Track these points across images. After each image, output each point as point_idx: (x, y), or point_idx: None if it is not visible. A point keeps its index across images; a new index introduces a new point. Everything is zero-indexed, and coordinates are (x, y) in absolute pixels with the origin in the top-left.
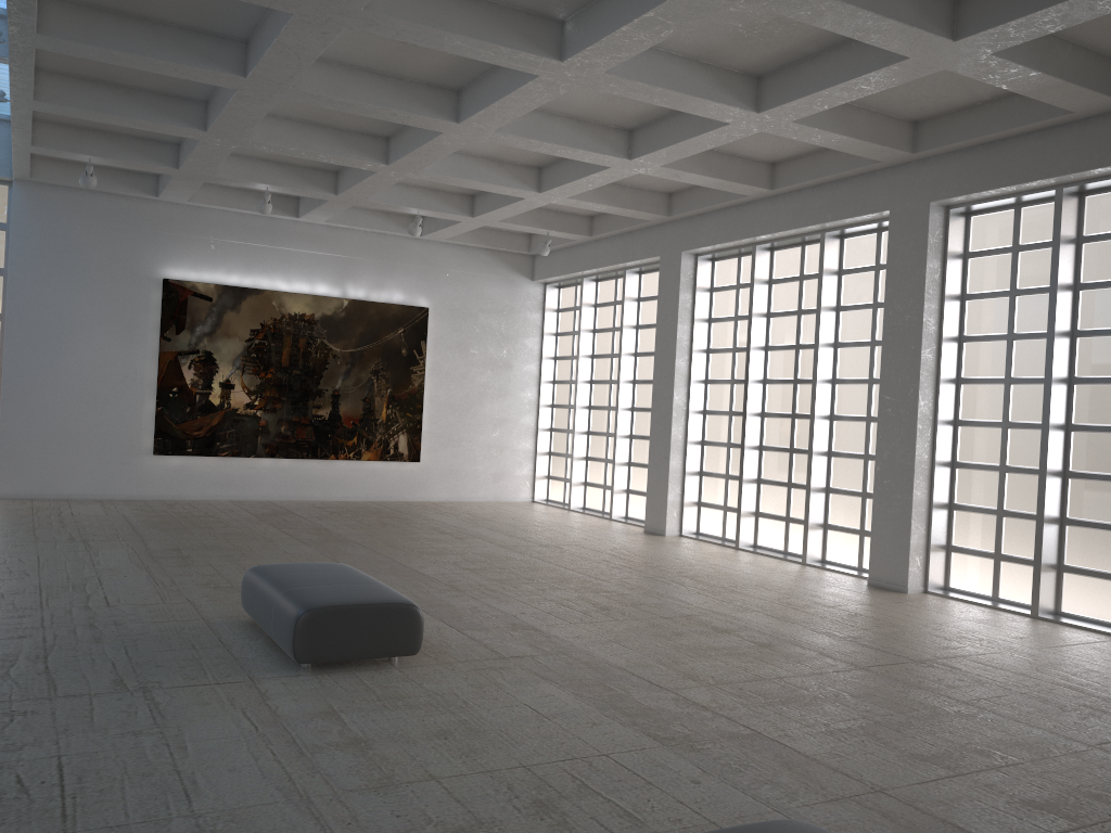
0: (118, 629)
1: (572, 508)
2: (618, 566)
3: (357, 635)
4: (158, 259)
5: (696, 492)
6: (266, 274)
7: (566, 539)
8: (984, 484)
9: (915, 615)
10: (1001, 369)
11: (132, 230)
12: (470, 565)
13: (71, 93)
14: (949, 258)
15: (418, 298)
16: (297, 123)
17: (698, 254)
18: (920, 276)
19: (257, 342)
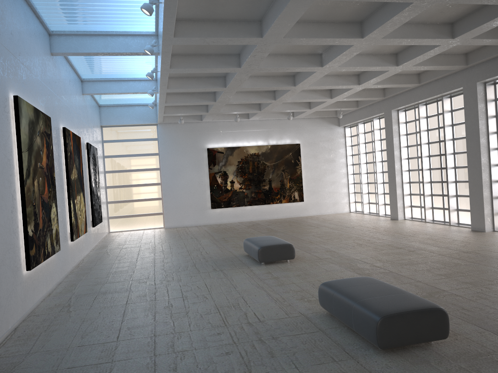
0: (211, 258)
1: (364, 213)
2: (373, 231)
3: (275, 253)
4: (204, 142)
5: (409, 202)
6: (240, 141)
7: (357, 224)
8: None
9: (480, 239)
10: None
11: (195, 133)
12: (318, 235)
13: (175, 99)
14: (488, 102)
15: (295, 140)
16: (243, 92)
17: (398, 109)
18: (476, 111)
19: (240, 165)
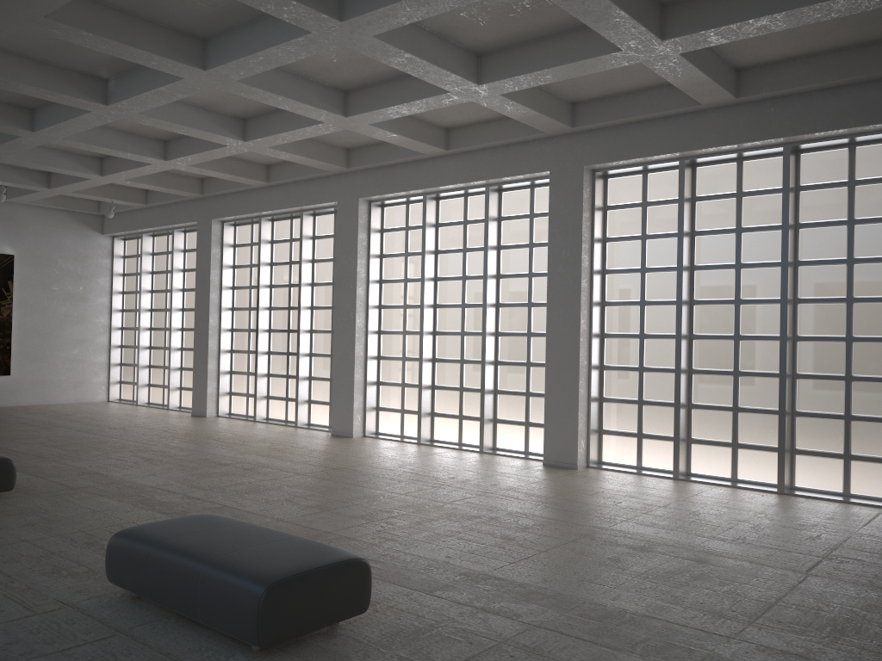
0: None
1: (139, 403)
2: (166, 436)
3: None
4: None
5: (228, 386)
6: None
7: (131, 423)
8: (395, 368)
9: (350, 448)
10: (402, 299)
11: None
12: (53, 443)
13: None
14: (372, 232)
15: (4, 248)
16: None
17: (224, 221)
18: (355, 243)
19: None
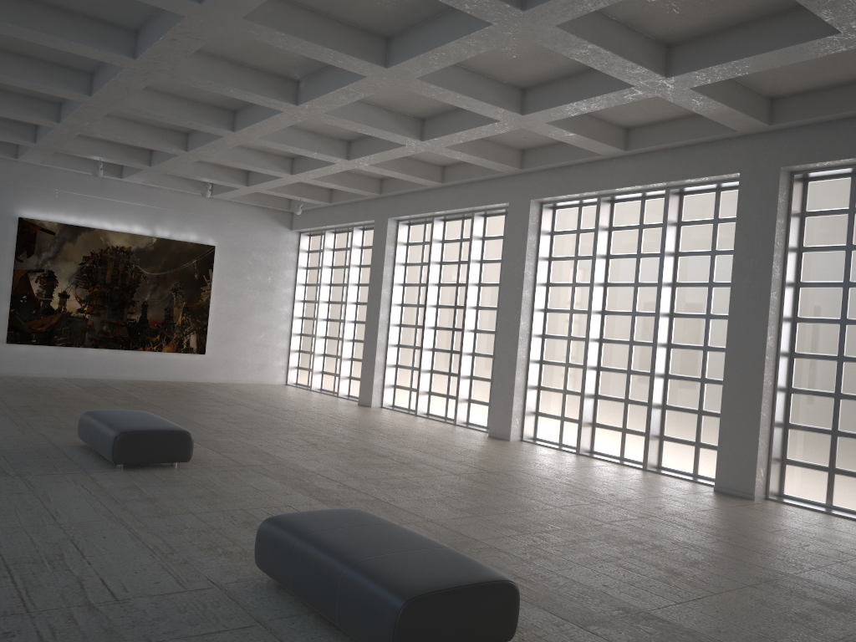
0: None
1: (312, 389)
2: (332, 423)
3: (152, 448)
4: (16, 203)
5: (393, 379)
6: (96, 217)
7: (303, 407)
8: (557, 374)
9: (506, 451)
10: (569, 304)
11: None
12: (232, 420)
13: None
14: (542, 234)
15: (208, 239)
16: (124, 120)
17: (399, 220)
18: (524, 244)
19: (88, 265)
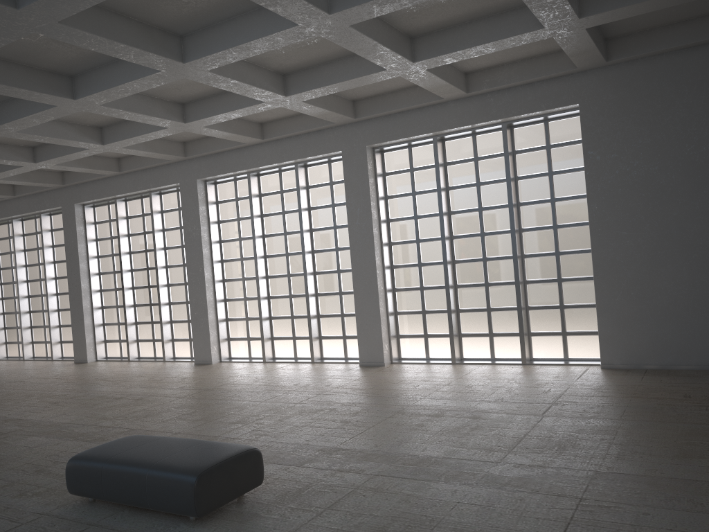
0: None
1: (26, 358)
2: (61, 383)
3: None
4: None
5: (102, 335)
6: None
7: (26, 376)
8: (239, 307)
9: (212, 372)
10: (239, 254)
11: None
12: None
13: None
14: (210, 205)
15: None
16: None
17: (84, 204)
18: (197, 214)
19: None
